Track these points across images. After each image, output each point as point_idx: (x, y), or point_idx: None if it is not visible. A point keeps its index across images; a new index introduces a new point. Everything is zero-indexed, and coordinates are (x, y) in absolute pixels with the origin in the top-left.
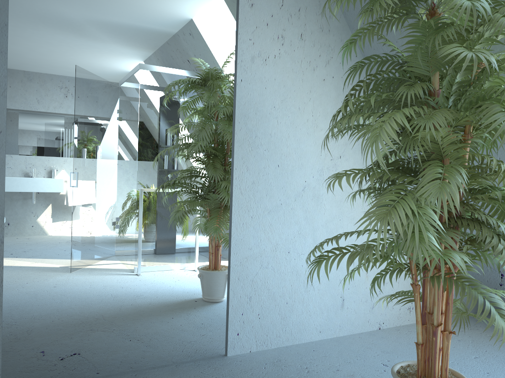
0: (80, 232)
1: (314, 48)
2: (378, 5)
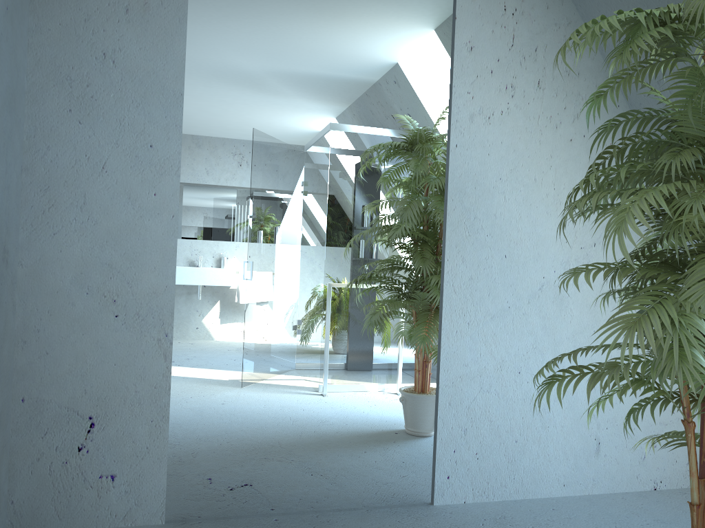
0: (256, 335)
1: (557, 99)
2: (628, 51)
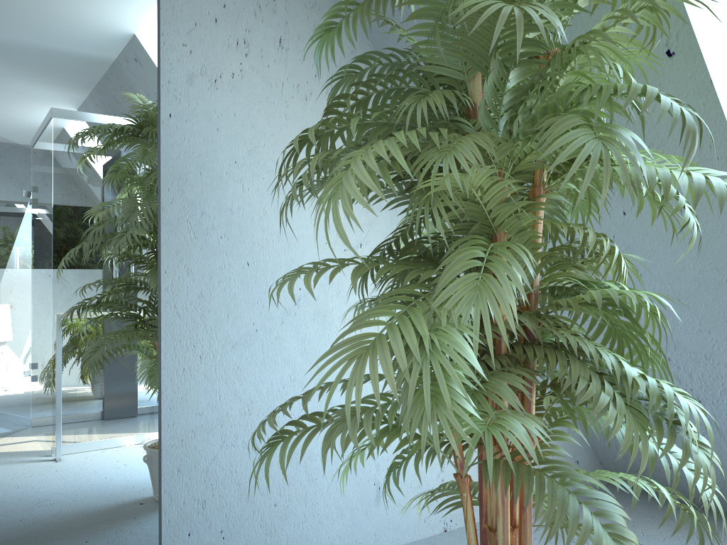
0: None
1: (305, 64)
2: None
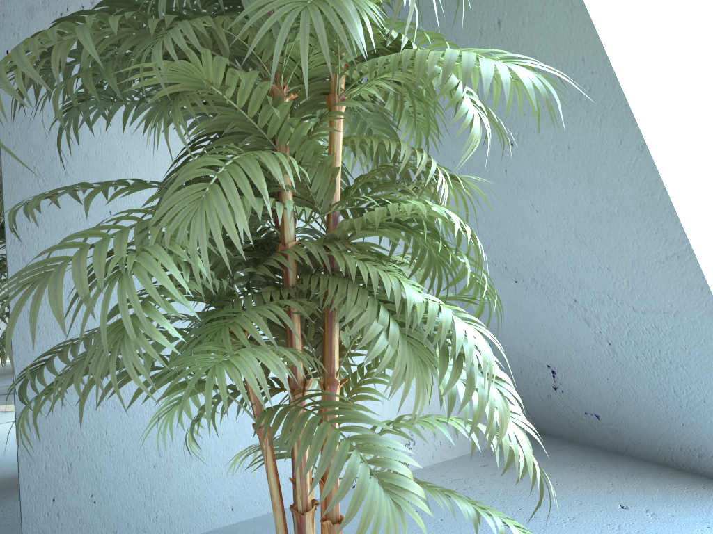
0: None
1: None
2: None
